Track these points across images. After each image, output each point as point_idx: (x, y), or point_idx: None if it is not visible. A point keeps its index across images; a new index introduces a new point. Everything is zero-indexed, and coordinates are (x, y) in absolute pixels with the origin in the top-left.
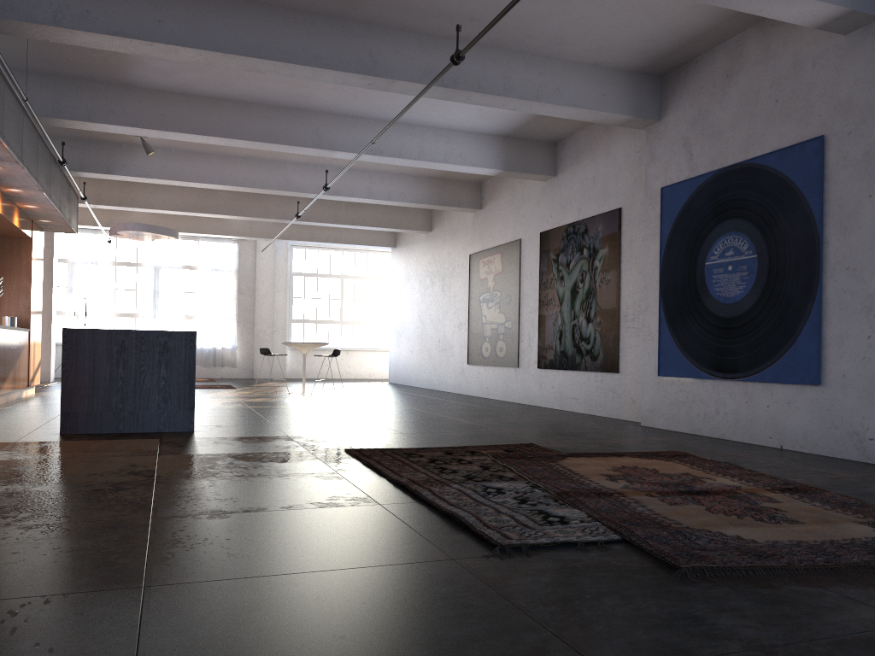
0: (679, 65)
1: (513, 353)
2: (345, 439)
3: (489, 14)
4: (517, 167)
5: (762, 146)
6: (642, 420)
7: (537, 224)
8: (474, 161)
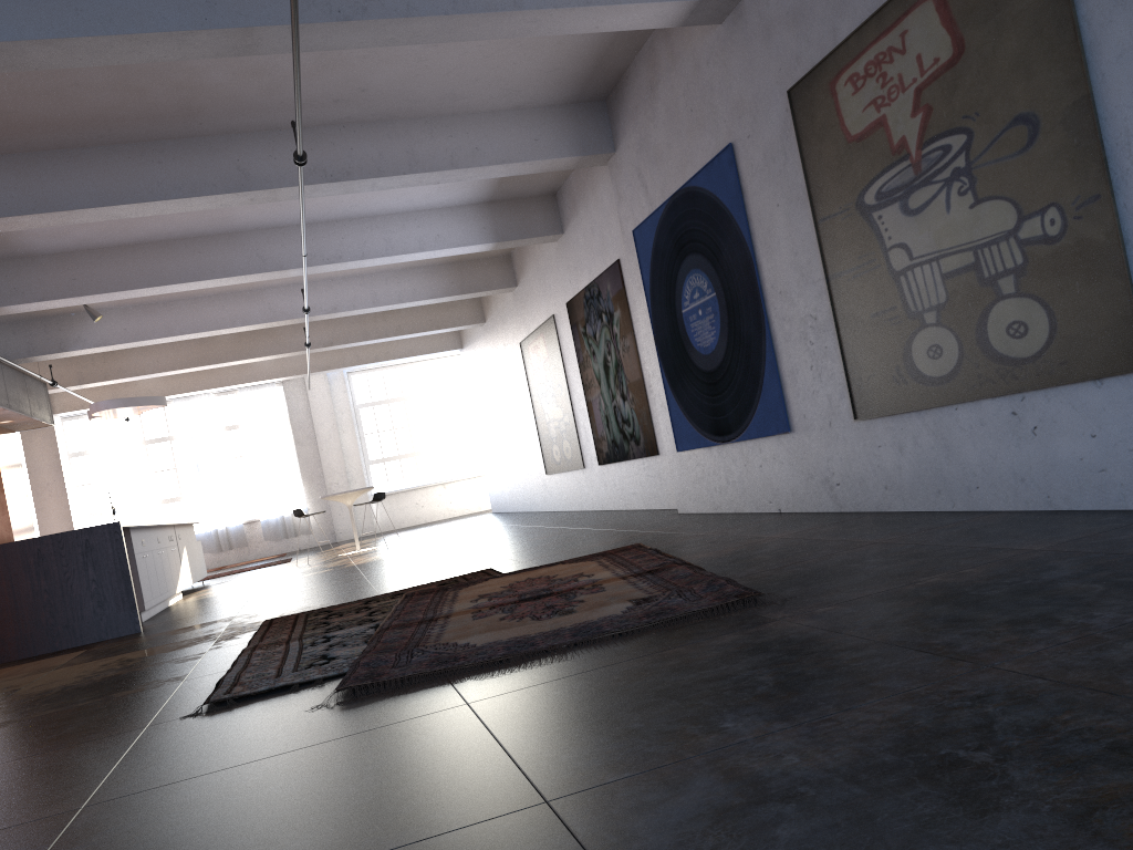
0: (614, 84)
1: (577, 452)
2: (292, 607)
3: (350, 92)
4: (512, 235)
5: (693, 165)
6: (678, 507)
7: (562, 293)
8: (457, 241)
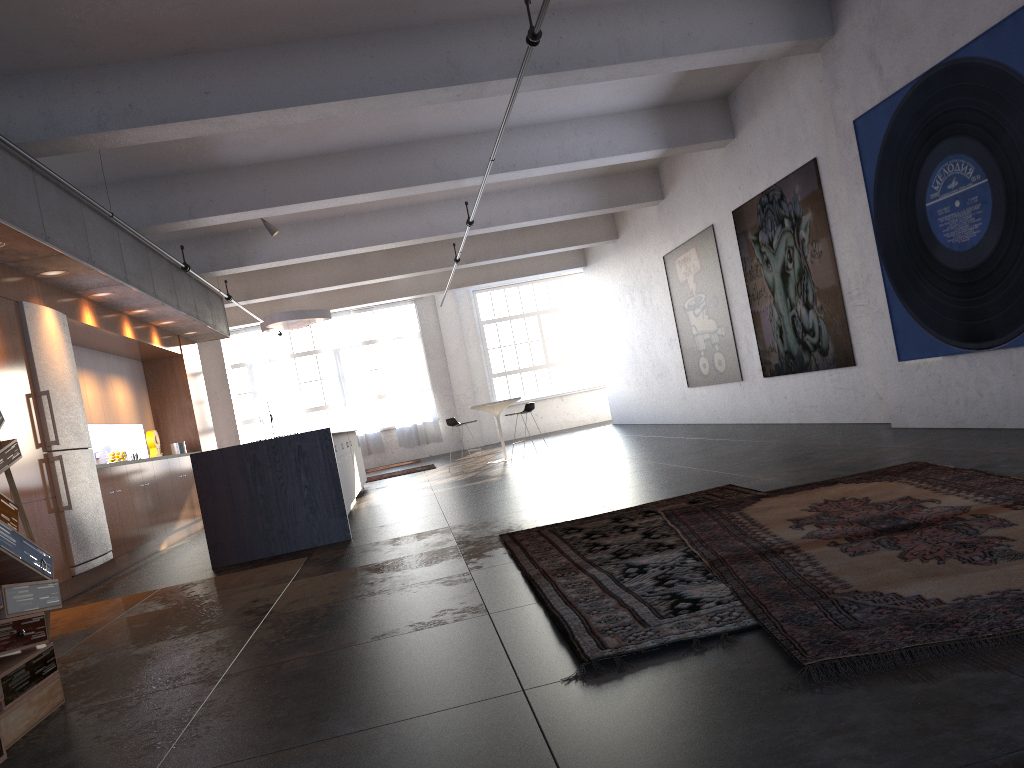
0: None
1: (734, 364)
2: (510, 519)
3: None
4: (683, 140)
5: (965, 32)
6: (892, 421)
7: (726, 202)
8: (628, 147)
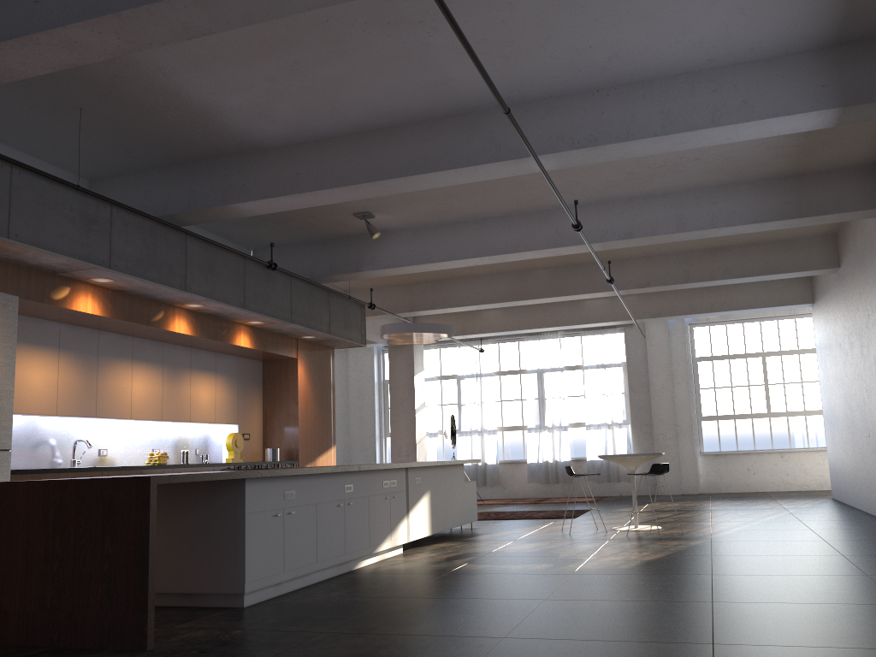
0: None
1: None
2: None
3: None
4: (871, 94)
5: None
6: None
7: None
8: (774, 108)
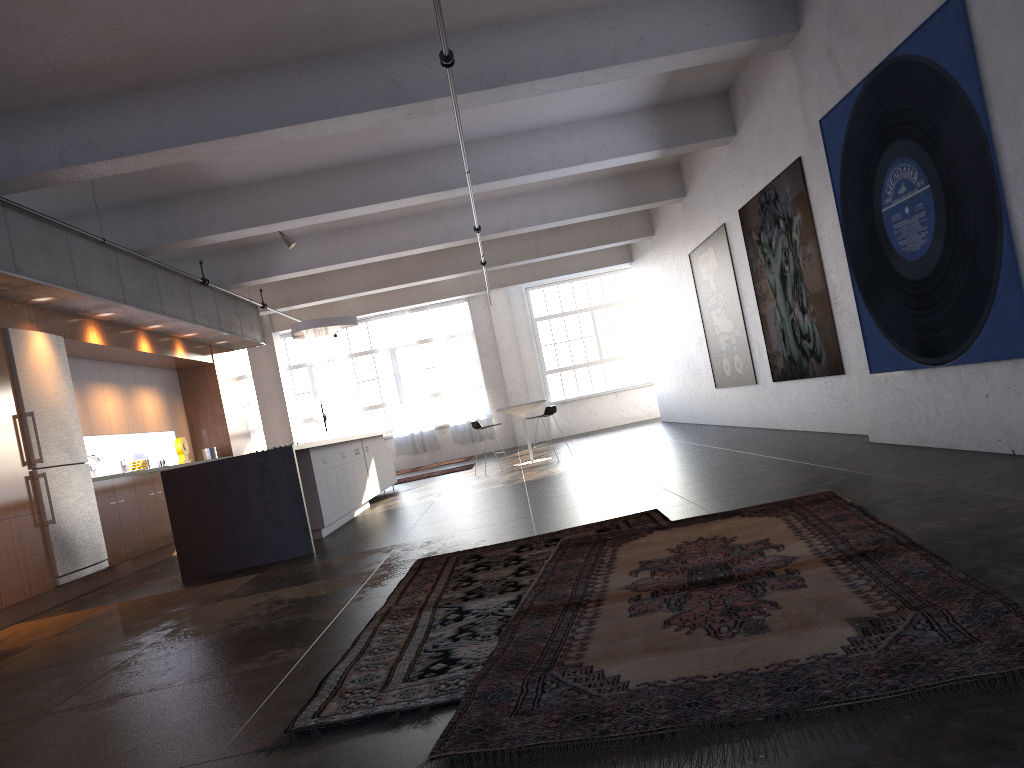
0: None
1: (749, 367)
2: (450, 539)
3: None
4: (681, 140)
5: (902, 28)
6: (869, 435)
7: (733, 200)
8: (623, 150)
